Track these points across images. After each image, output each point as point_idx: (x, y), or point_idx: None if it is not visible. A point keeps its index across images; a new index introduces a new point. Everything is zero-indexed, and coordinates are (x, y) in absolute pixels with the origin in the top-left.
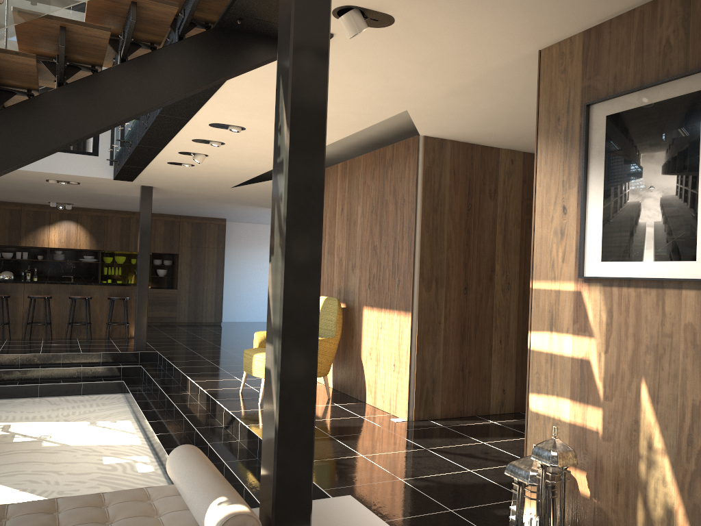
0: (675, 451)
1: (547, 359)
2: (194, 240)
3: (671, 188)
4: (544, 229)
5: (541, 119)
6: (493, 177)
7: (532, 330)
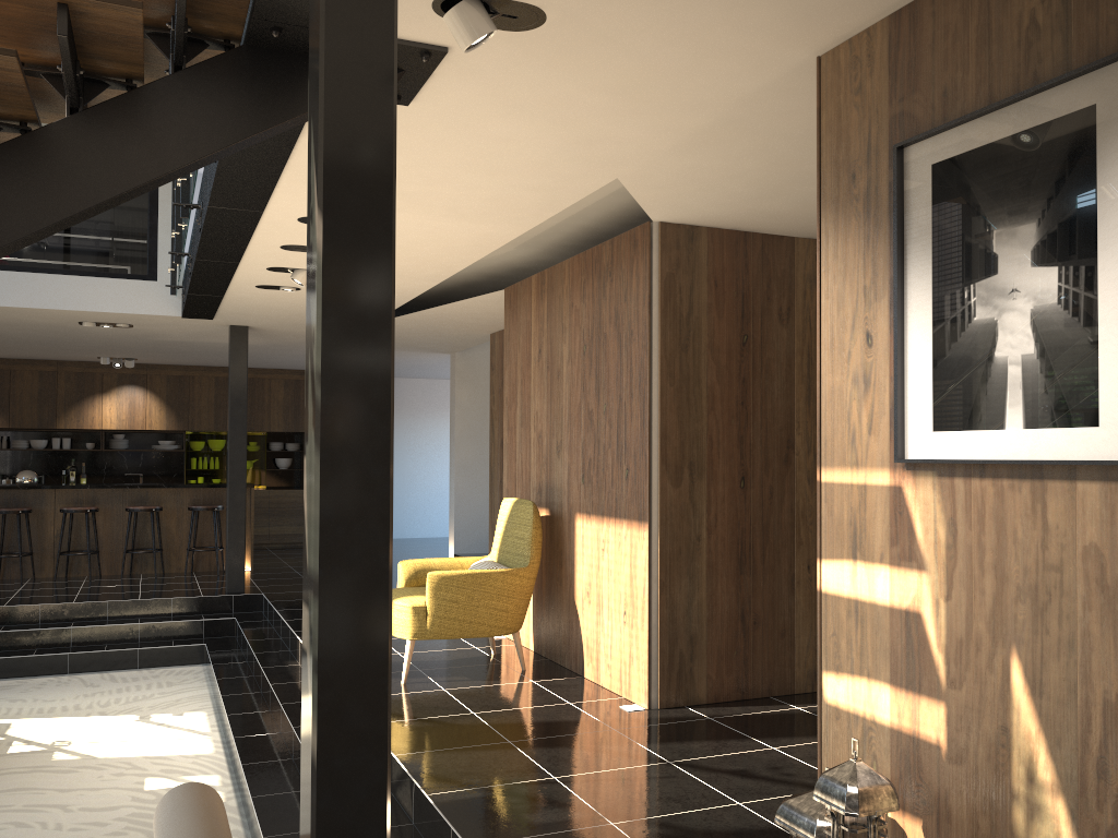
0: (1076, 789)
1: (851, 611)
2: None
3: (1049, 291)
4: (837, 375)
5: (825, 179)
6: (784, 286)
7: (824, 557)
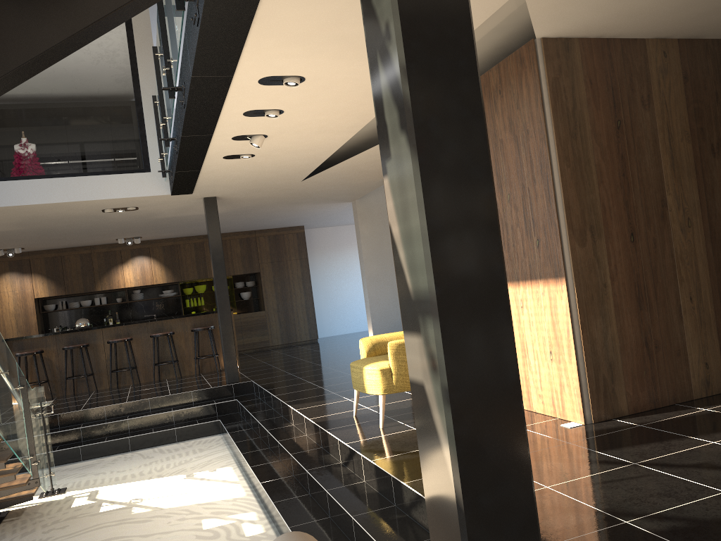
0: None
1: None
2: (273, 255)
3: None
4: None
5: None
6: (643, 78)
7: None
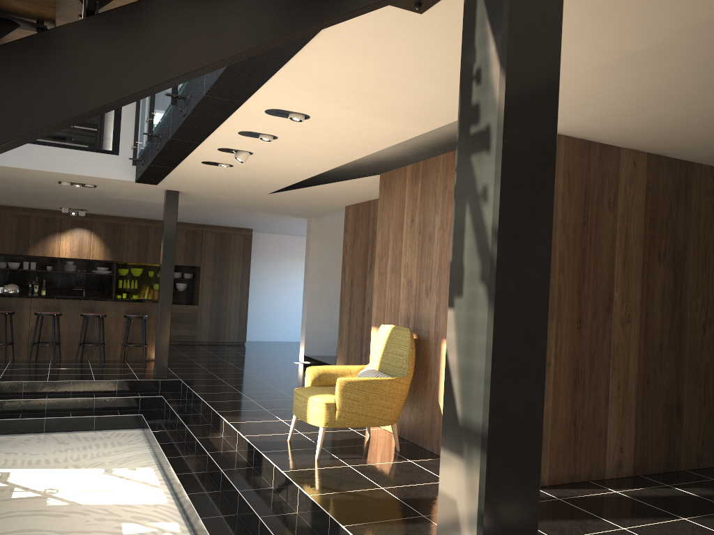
0: None
1: None
2: (217, 252)
3: None
4: None
5: None
6: (612, 182)
7: None
